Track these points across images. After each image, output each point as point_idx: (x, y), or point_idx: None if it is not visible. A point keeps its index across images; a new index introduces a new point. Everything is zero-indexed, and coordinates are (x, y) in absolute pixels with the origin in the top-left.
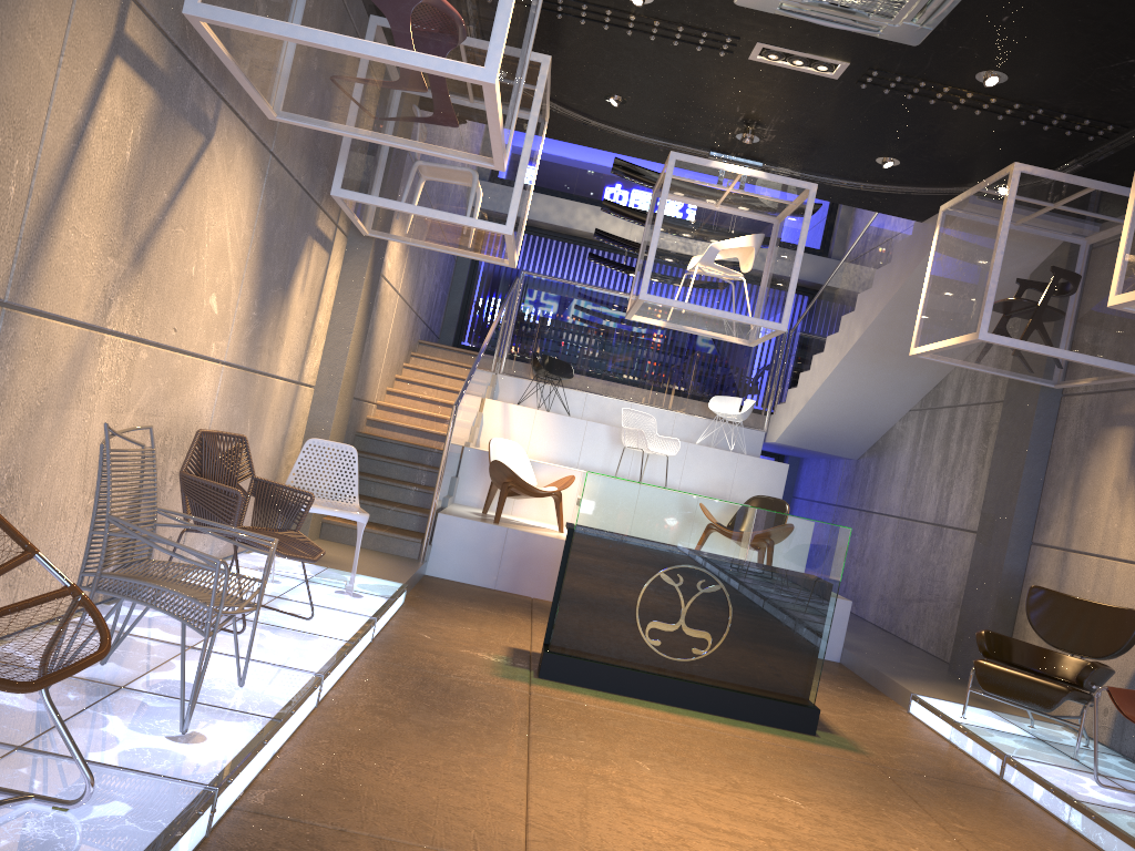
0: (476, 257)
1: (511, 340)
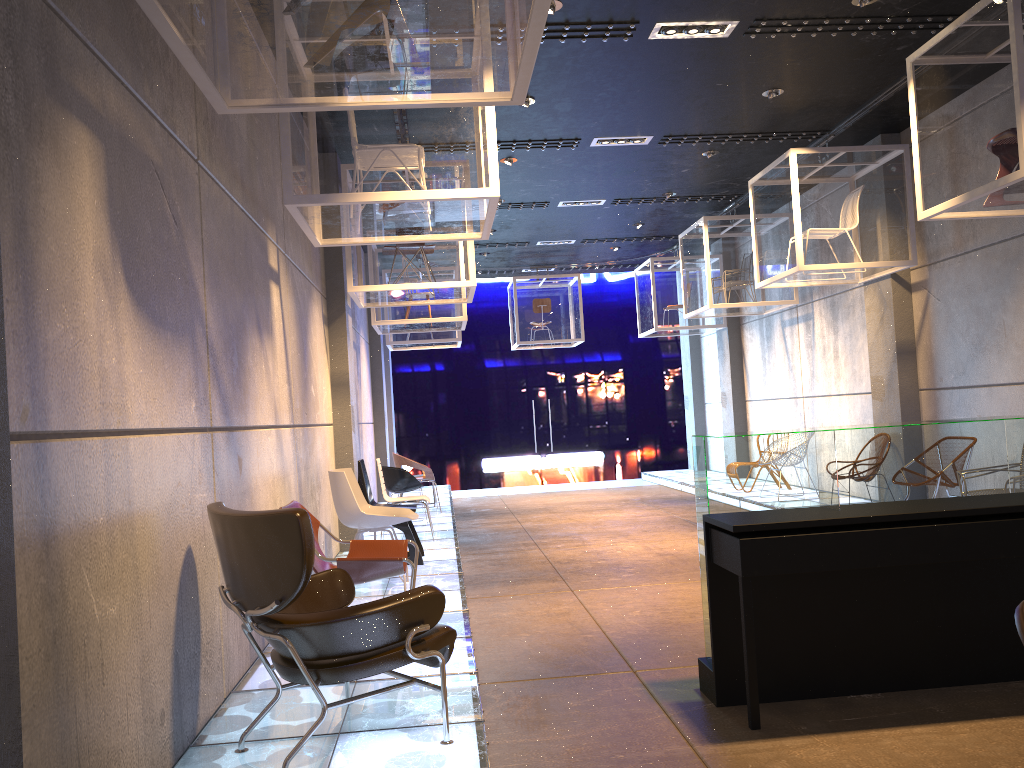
0: None
1: None
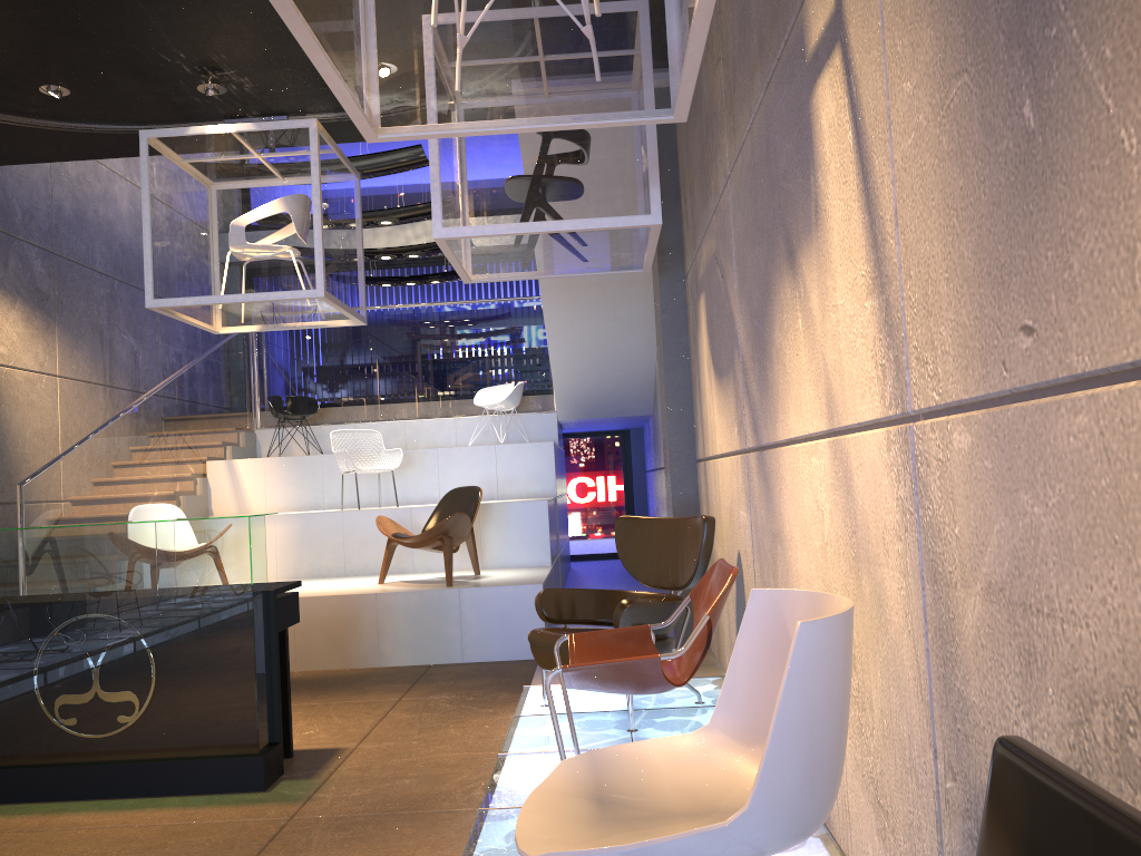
0: None
1: (260, 390)
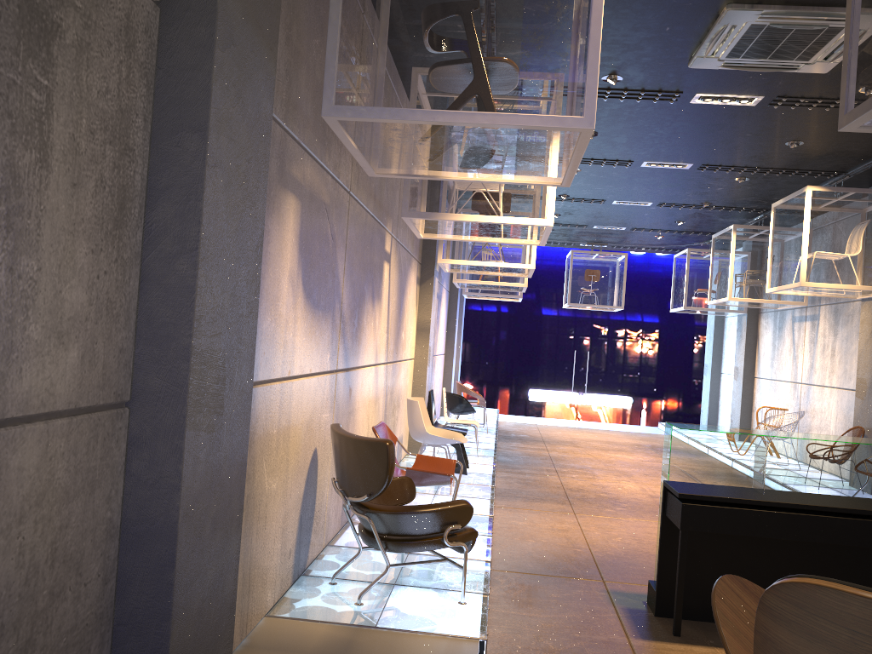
0: None
1: None
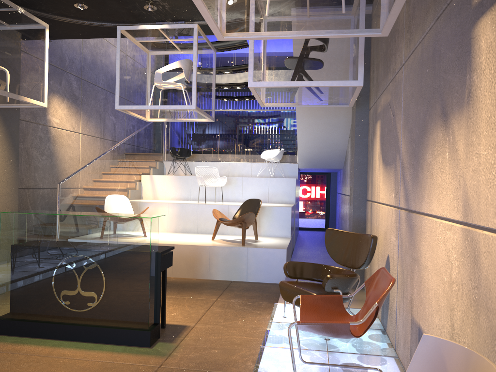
0: (25, 106)
1: (167, 144)
